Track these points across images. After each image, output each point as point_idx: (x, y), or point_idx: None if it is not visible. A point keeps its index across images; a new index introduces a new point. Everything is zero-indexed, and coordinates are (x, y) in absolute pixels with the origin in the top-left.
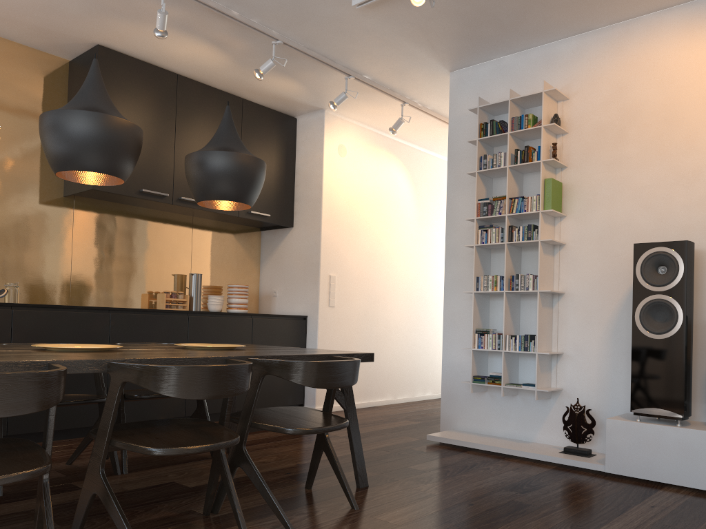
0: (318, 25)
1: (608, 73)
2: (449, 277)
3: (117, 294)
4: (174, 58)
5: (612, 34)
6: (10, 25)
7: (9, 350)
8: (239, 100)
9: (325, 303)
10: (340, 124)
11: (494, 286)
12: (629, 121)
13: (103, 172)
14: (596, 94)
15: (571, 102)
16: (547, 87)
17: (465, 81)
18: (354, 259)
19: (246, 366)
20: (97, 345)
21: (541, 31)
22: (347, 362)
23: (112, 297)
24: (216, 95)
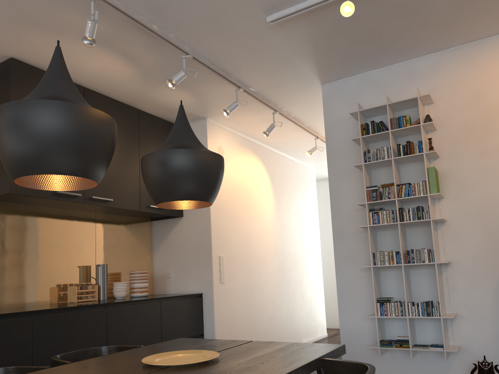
0: (227, 41)
1: (466, 81)
2: (338, 253)
3: (29, 291)
4: (84, 71)
5: (465, 51)
6: None
7: None
8: (136, 111)
9: (218, 280)
10: (218, 130)
11: (391, 260)
12: (491, 119)
13: (79, 175)
14: (457, 98)
15: (435, 106)
16: (419, 93)
17: (336, 92)
18: (235, 240)
19: None
20: None
21: (409, 49)
22: None
23: (24, 294)
24: (117, 106)
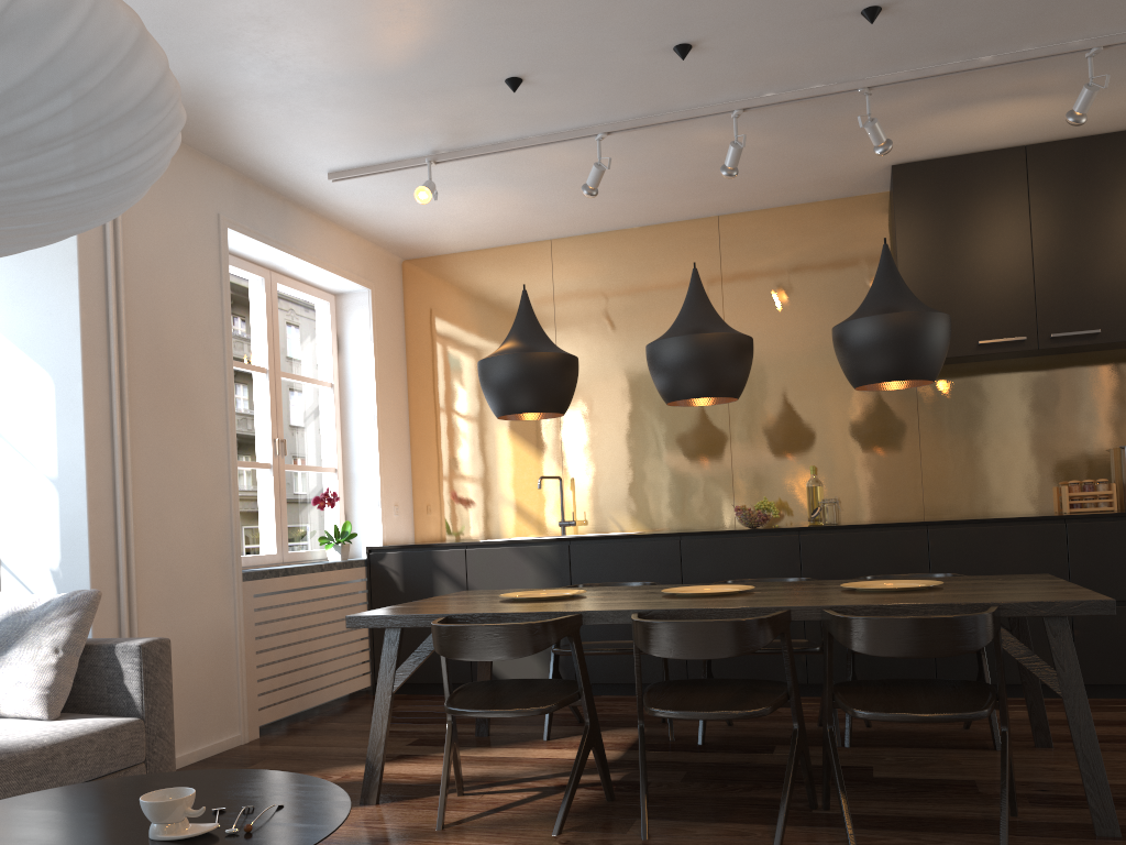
0: None
1: None
2: None
3: (995, 494)
4: (995, 133)
5: None
6: (796, 190)
7: (641, 594)
8: None
9: None
10: None
11: None
12: None
13: (692, 397)
14: None
15: None
16: None
17: None
18: None
19: (737, 623)
20: (743, 586)
21: None
22: (926, 619)
23: (988, 499)
24: (1107, 145)
